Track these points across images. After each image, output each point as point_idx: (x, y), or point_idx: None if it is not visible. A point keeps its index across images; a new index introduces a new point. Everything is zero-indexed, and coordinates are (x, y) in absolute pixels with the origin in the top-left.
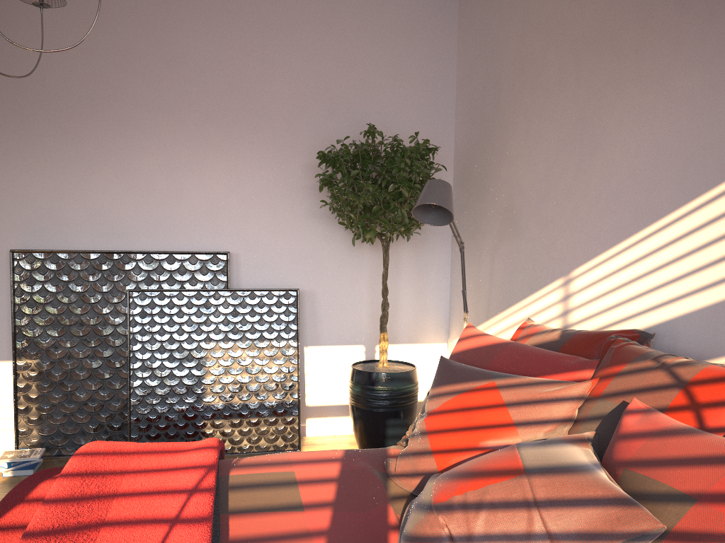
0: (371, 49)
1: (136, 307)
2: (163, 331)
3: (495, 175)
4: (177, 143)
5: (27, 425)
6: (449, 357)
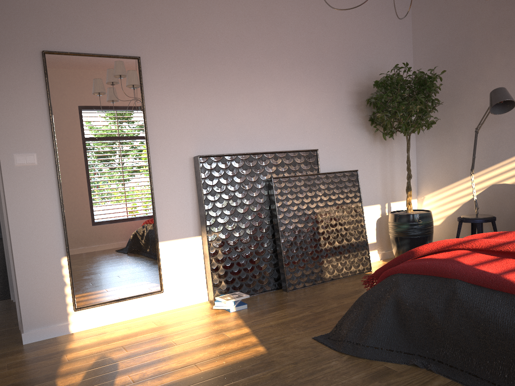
0: (373, 19)
1: (277, 189)
2: (293, 204)
3: (470, 91)
4: (281, 79)
5: (218, 279)
6: (419, 207)
